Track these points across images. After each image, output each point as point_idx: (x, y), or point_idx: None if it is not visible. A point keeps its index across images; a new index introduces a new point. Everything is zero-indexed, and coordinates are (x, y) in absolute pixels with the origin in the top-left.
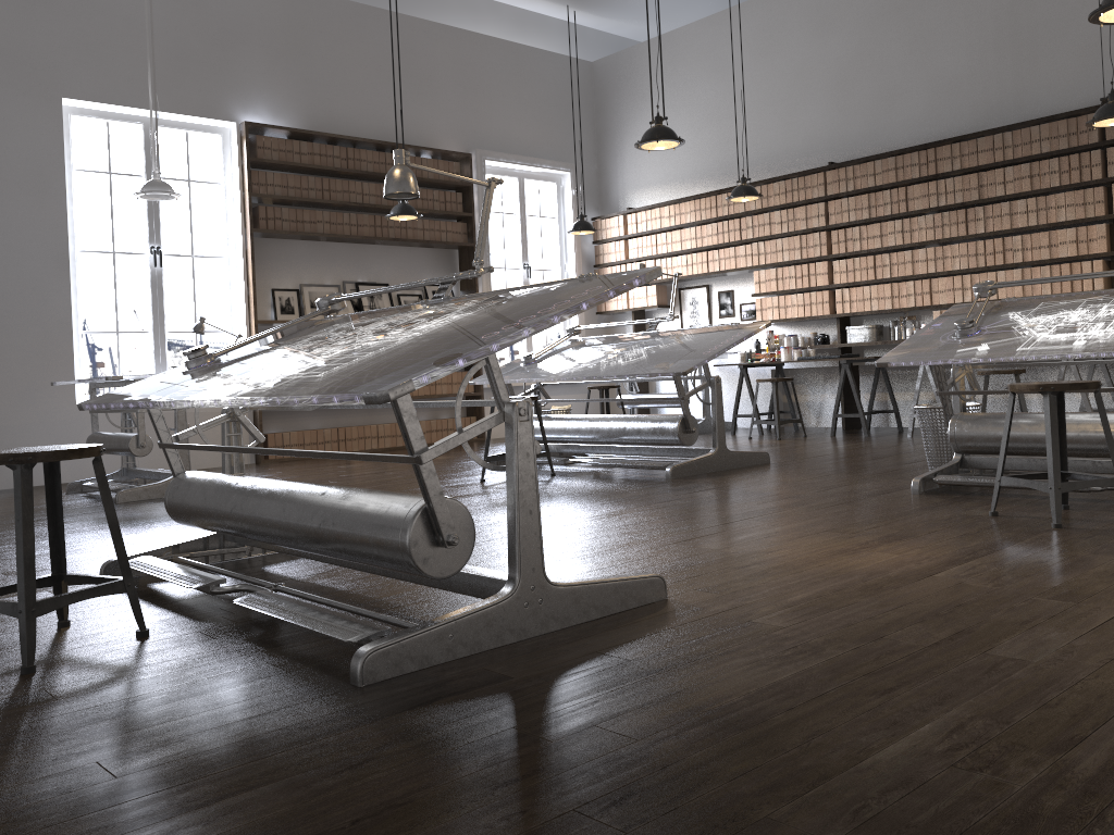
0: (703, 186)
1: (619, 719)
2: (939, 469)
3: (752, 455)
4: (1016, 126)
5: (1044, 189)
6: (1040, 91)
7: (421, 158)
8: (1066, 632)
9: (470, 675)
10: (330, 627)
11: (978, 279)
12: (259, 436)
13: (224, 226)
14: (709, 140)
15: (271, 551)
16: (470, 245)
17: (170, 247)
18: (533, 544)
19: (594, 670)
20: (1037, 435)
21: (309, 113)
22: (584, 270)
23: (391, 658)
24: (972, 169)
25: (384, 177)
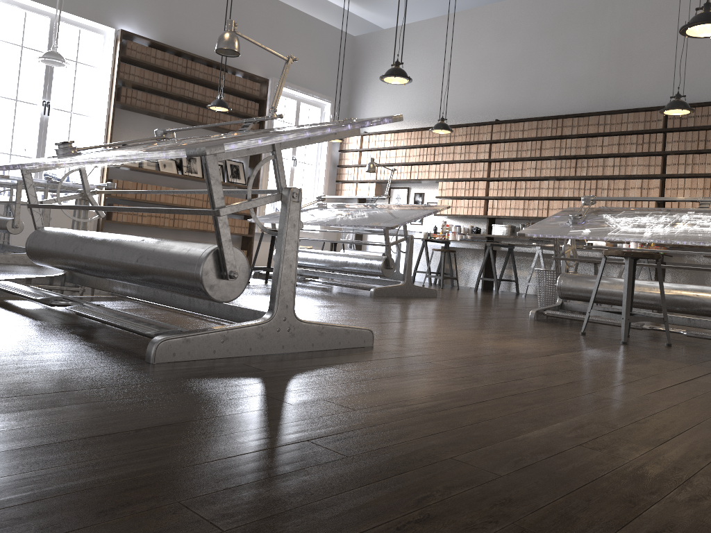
0: (414, 124)
1: (341, 398)
2: (547, 307)
3: (426, 290)
4: (614, 112)
5: (626, 153)
6: (631, 93)
7: (235, 76)
8: (641, 390)
9: (234, 366)
10: (135, 325)
11: (578, 204)
12: (101, 213)
13: (96, 96)
14: (422, 96)
15: (97, 295)
16: None
17: (56, 111)
18: (289, 288)
19: (323, 373)
20: (613, 291)
21: (165, 32)
22: (331, 167)
23: (177, 347)
24: (583, 135)
25: (209, 84)
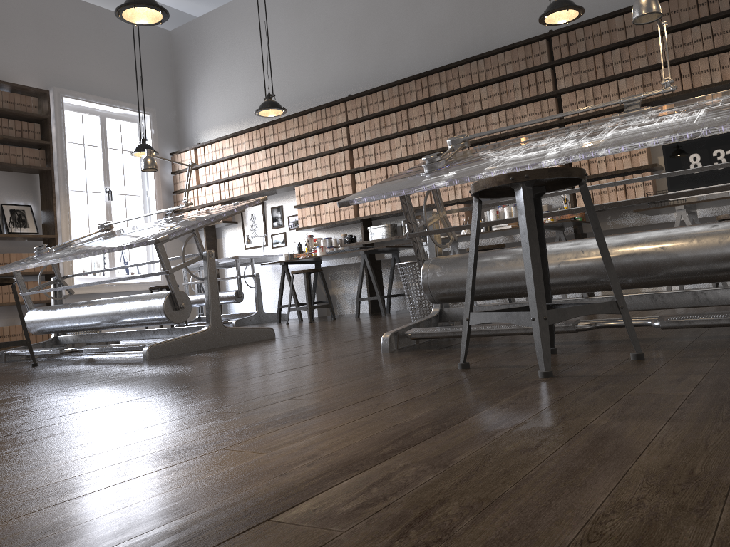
0: (256, 123)
1: None
2: (415, 322)
3: (254, 330)
4: (487, 54)
5: (511, 103)
6: (503, 30)
7: None
8: None
9: None
10: None
11: None
12: None
13: None
14: (260, 86)
15: None
16: (47, 169)
17: None
18: None
19: None
20: (514, 271)
21: None
22: (165, 196)
23: None
24: (455, 91)
25: None
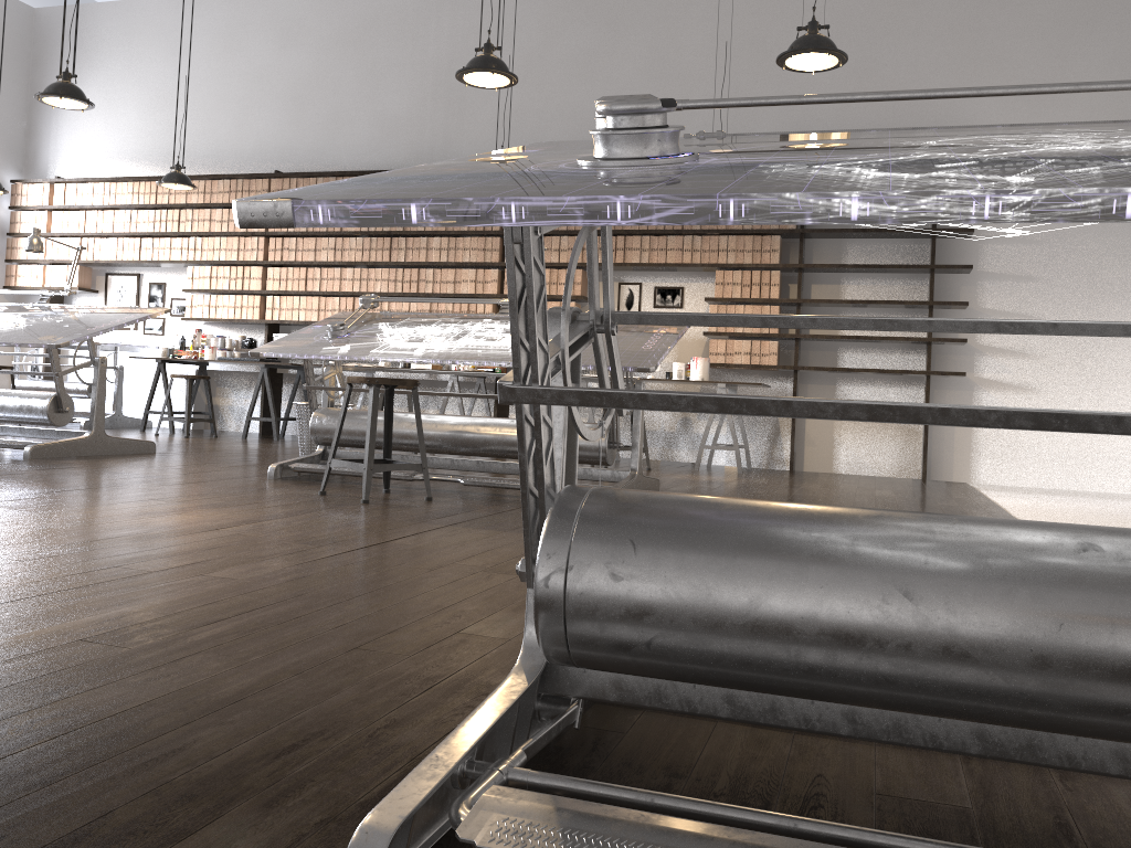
0: (146, 170)
1: None
2: (299, 458)
3: (135, 442)
4: None
5: (456, 231)
6: (463, 146)
7: None
8: (289, 562)
9: None
10: None
11: (395, 304)
12: None
13: None
14: (159, 124)
15: None
16: None
17: None
18: None
19: None
20: (381, 430)
21: None
22: None
23: None
24: None
25: None
